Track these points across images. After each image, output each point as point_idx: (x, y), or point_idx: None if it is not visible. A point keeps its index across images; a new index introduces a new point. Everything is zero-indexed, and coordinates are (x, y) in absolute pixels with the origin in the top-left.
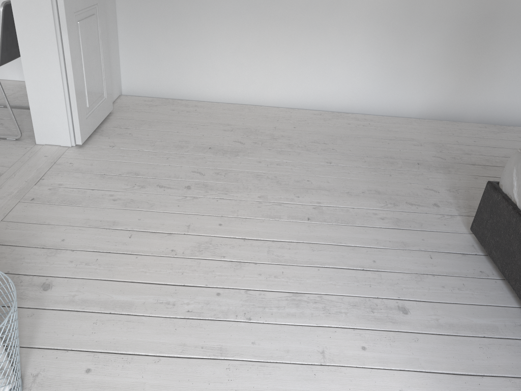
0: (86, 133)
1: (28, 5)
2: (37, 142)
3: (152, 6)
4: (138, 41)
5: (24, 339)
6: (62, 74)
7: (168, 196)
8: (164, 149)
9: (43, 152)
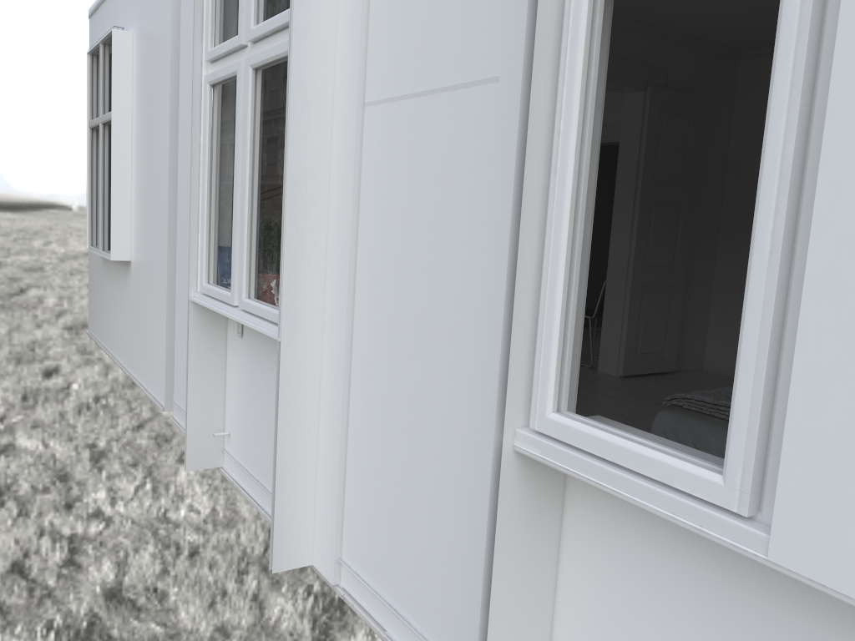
0: (630, 370)
1: (614, 279)
2: (598, 370)
3: (739, 297)
4: (723, 325)
5: None
6: (622, 323)
7: (638, 401)
8: (676, 391)
9: (595, 374)
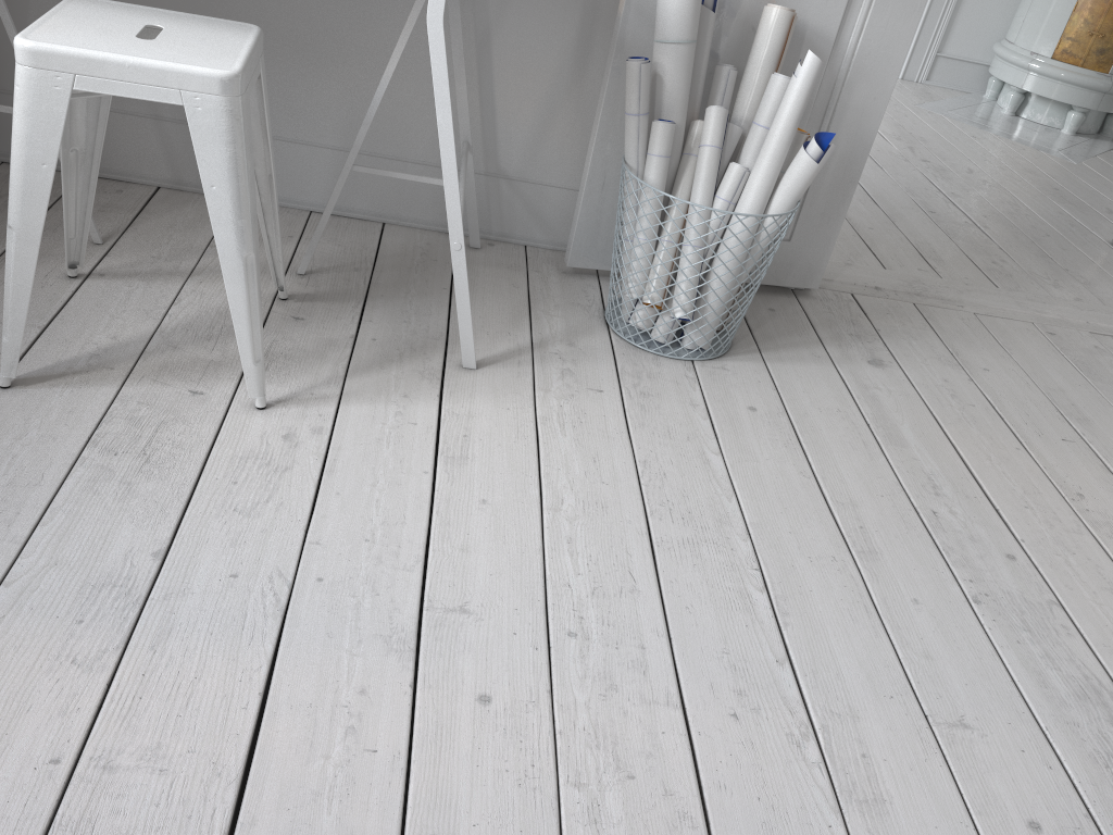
0: None
1: None
2: None
3: None
4: None
5: (773, 354)
6: None
7: None
8: None
9: None
